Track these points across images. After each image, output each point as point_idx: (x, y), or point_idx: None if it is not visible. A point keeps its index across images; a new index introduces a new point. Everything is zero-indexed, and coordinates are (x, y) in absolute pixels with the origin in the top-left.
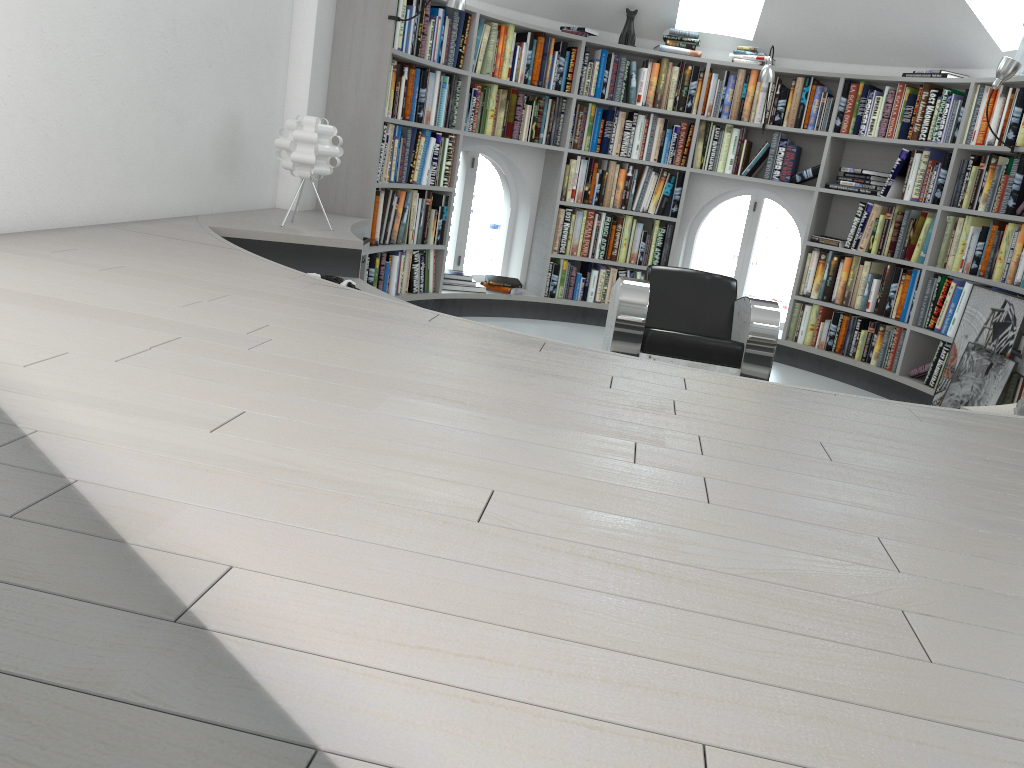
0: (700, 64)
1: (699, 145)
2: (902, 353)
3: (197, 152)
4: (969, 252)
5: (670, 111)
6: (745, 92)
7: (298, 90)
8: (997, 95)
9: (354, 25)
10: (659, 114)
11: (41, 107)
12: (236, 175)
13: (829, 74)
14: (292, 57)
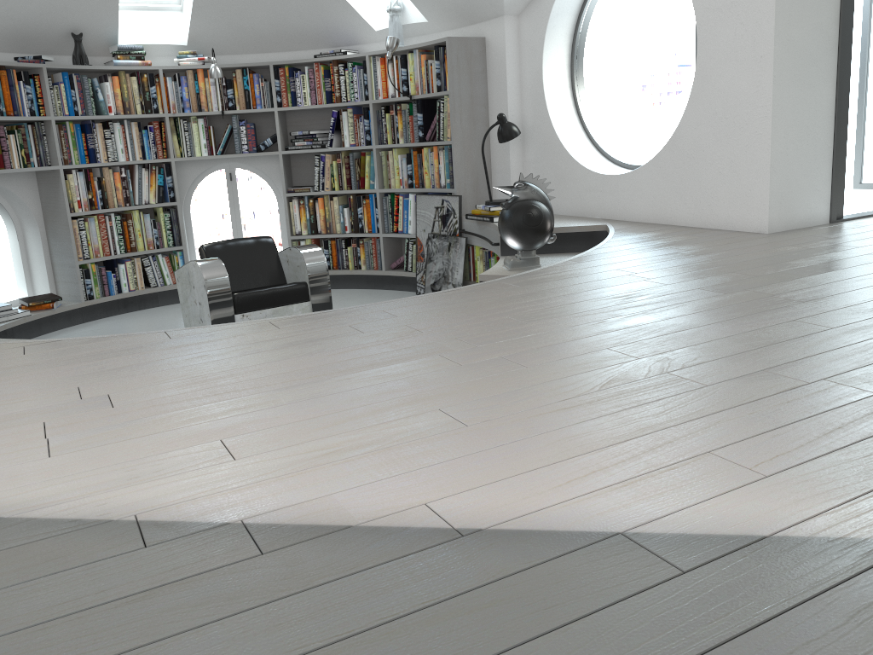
0: (151, 71)
1: (174, 138)
2: (382, 255)
3: None
4: (404, 173)
5: (141, 115)
6: (198, 88)
7: None
8: (386, 62)
9: None
10: (129, 119)
11: None
12: None
13: (260, 64)
14: None
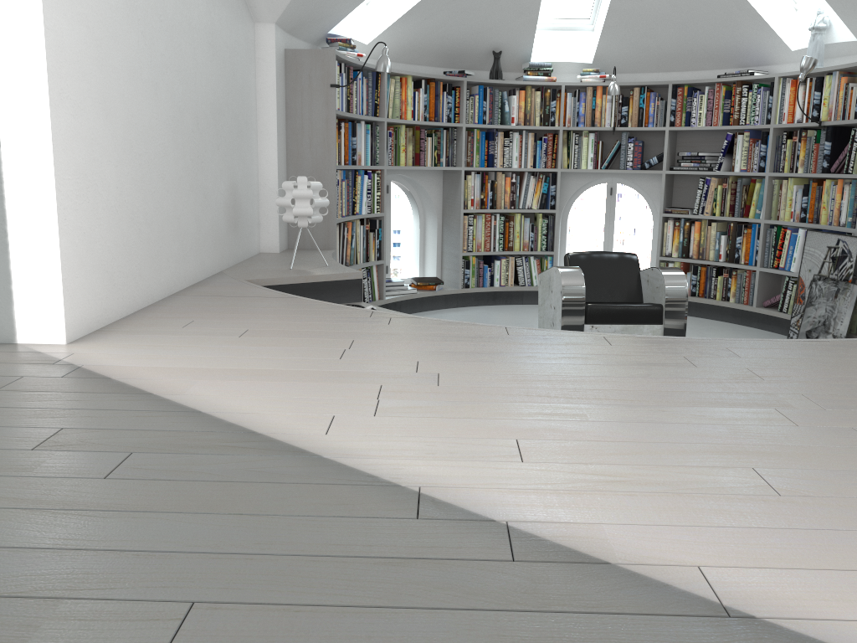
0: (554, 86)
1: (564, 150)
2: (756, 290)
3: (217, 219)
4: (797, 205)
5: (538, 126)
6: (594, 104)
7: (268, 154)
8: (797, 84)
9: (302, 95)
10: (528, 130)
11: (135, 207)
12: (238, 232)
13: (659, 82)
14: (260, 128)
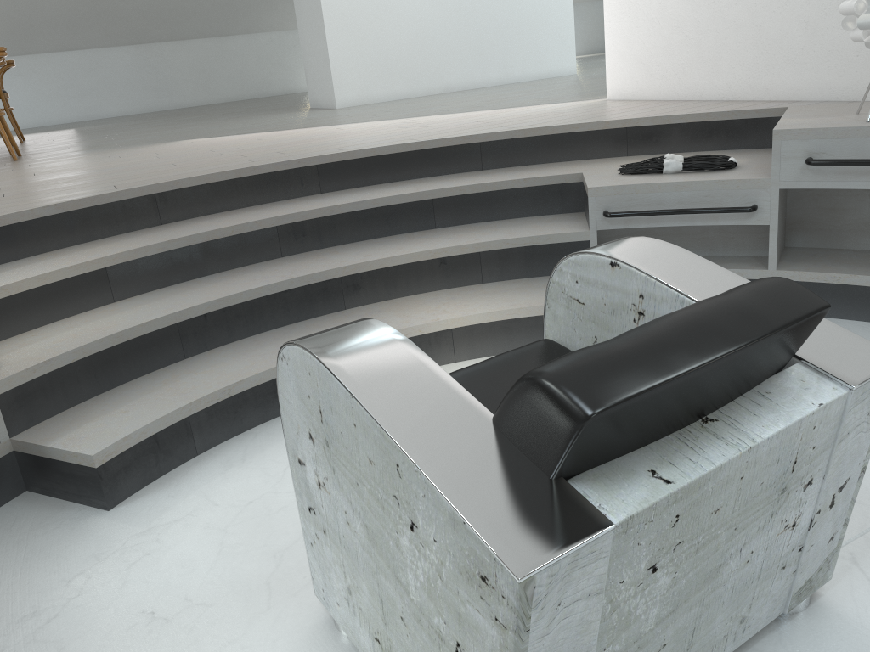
0: None
1: None
2: None
3: None
4: None
5: None
6: None
7: None
8: None
9: None
10: None
11: (682, 18)
12: None
13: None
14: None
